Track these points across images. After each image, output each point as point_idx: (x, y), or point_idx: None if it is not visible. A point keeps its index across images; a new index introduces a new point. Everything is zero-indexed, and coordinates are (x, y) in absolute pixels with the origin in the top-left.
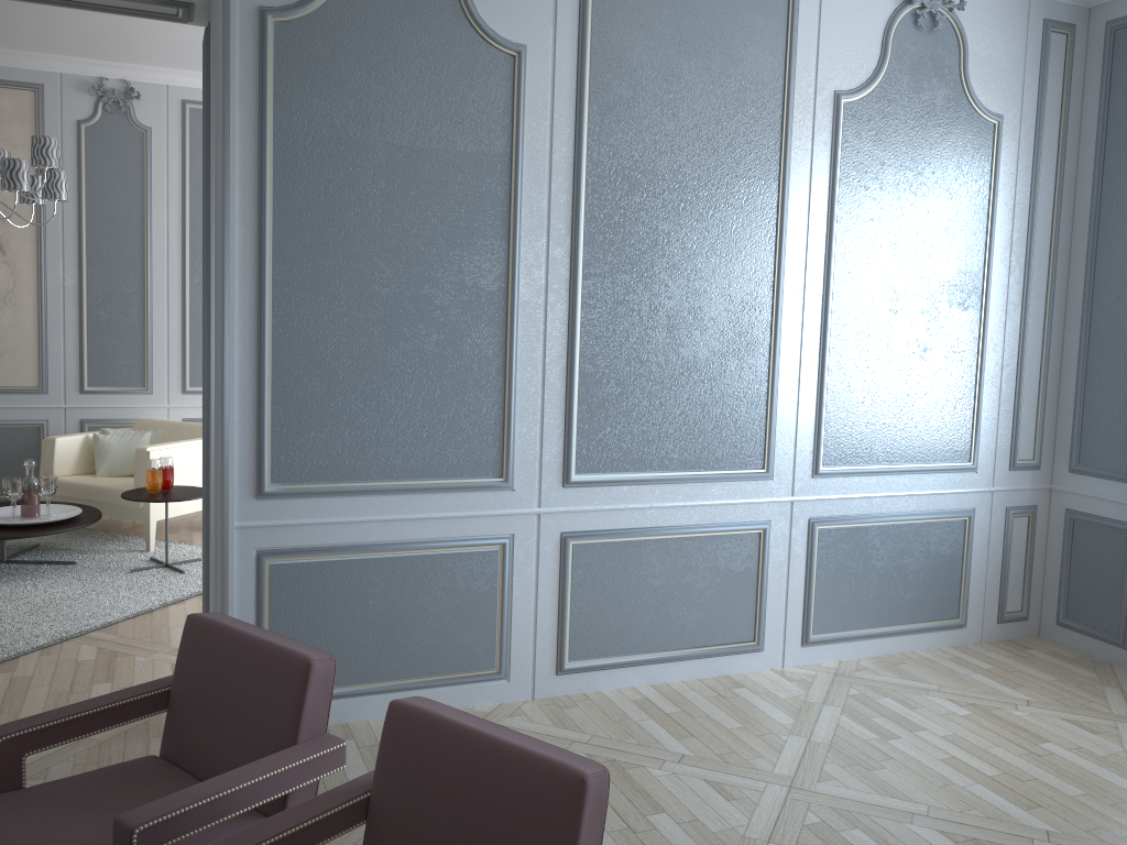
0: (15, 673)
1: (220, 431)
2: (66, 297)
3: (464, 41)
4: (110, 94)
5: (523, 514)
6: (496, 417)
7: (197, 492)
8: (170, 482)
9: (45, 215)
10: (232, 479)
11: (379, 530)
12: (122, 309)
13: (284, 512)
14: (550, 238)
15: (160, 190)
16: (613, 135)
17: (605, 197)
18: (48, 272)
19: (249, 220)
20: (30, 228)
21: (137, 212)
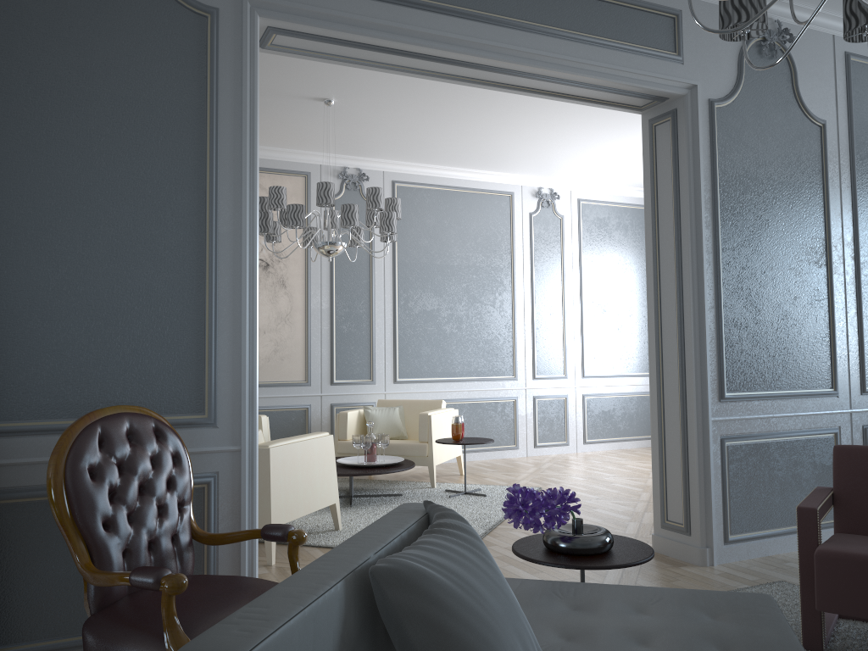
0: (501, 546)
1: (699, 358)
2: (322, 316)
3: (798, 118)
4: (350, 177)
5: (843, 412)
6: (827, 349)
7: (483, 439)
8: (463, 433)
9: (310, 260)
10: (709, 388)
11: (777, 423)
12: (356, 324)
13: (732, 410)
14: (843, 235)
15: (379, 241)
16: (867, 173)
17: (866, 210)
18: (312, 299)
19: (709, 225)
20: (301, 269)
21: (365, 257)
